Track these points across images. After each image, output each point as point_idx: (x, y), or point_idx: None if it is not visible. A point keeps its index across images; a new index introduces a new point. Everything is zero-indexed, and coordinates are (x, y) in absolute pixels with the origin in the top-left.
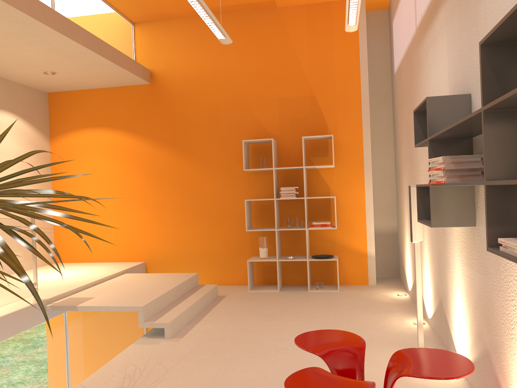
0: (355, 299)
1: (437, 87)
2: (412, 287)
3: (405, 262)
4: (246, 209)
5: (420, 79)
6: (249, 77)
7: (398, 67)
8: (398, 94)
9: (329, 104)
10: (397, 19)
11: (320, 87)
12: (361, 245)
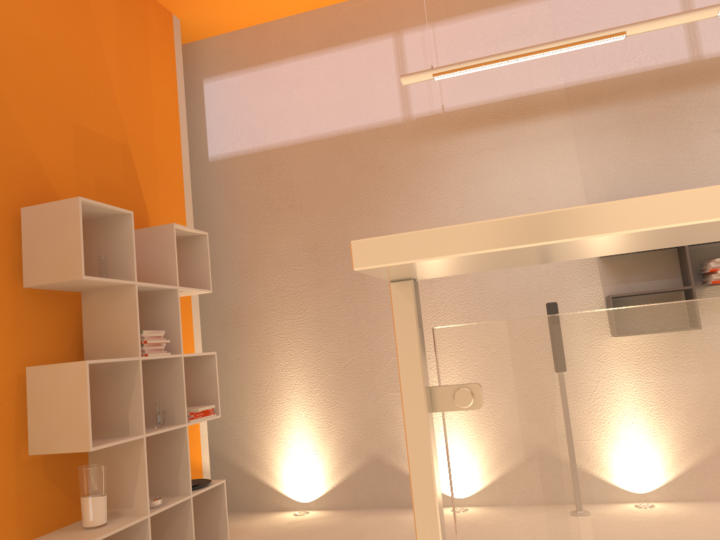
0: (298, 538)
1: (530, 195)
2: (331, 489)
3: (272, 462)
4: (89, 389)
5: (431, 180)
6: (15, 40)
7: (247, 152)
8: (239, 192)
9: (149, 174)
10: (254, 84)
11: (136, 136)
12: (196, 452)
